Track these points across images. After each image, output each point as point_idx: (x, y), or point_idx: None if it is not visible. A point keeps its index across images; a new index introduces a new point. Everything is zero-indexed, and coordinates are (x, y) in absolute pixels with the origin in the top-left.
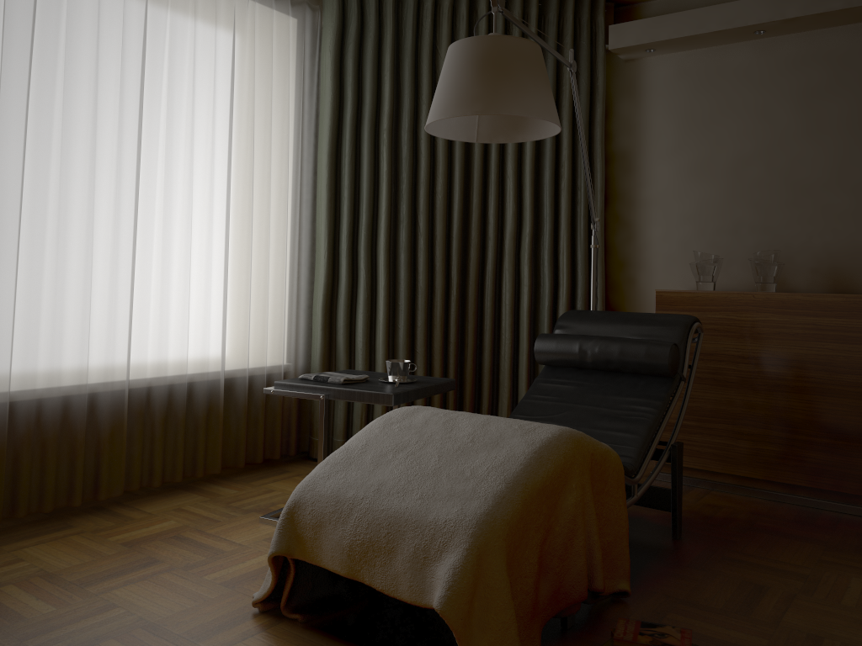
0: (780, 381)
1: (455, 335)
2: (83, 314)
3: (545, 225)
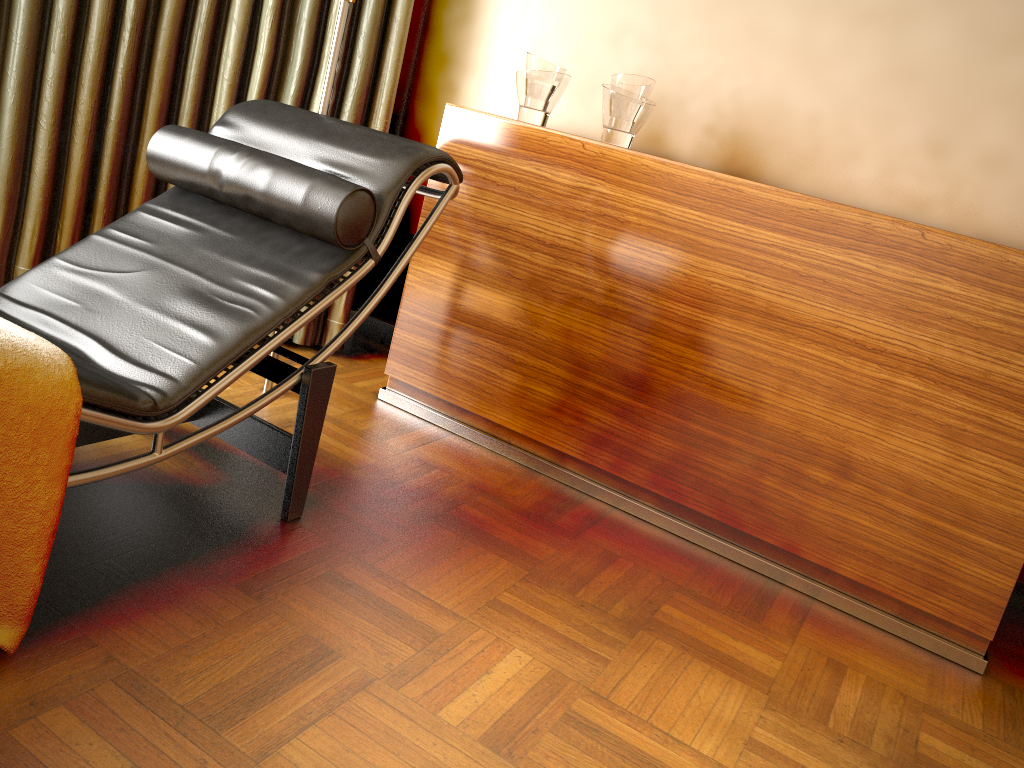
0: (585, 293)
1: (120, 110)
2: None
3: None
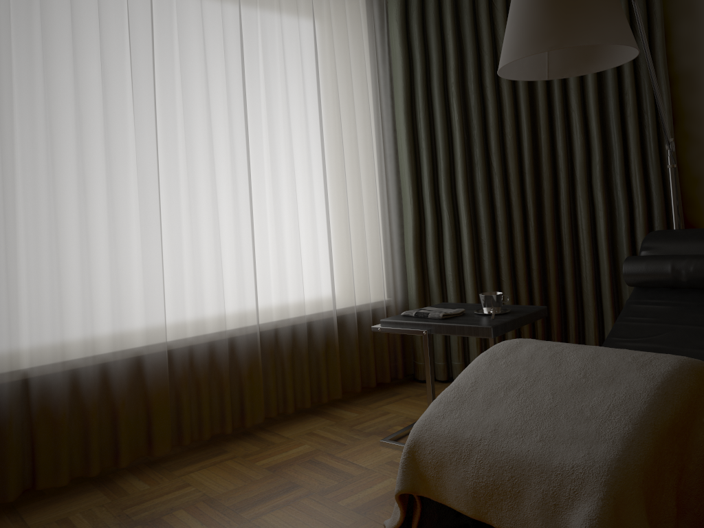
0: None
1: (537, 262)
2: (217, 272)
3: (615, 151)
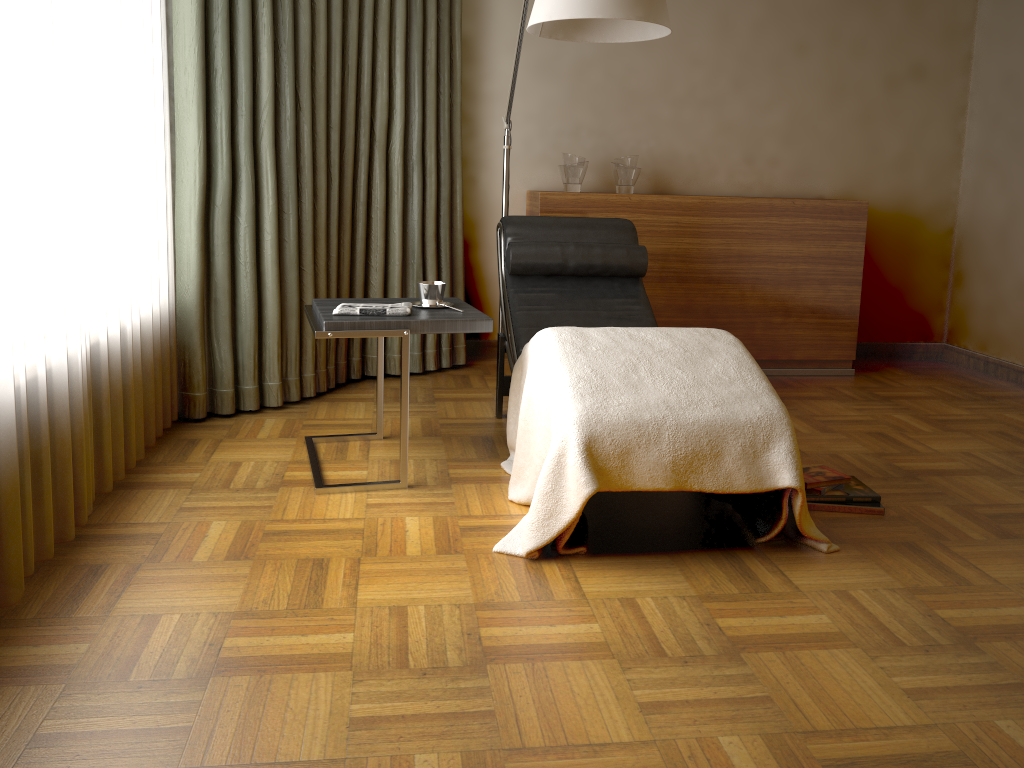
0: (648, 273)
1: (337, 247)
2: (57, 250)
3: (415, 117)
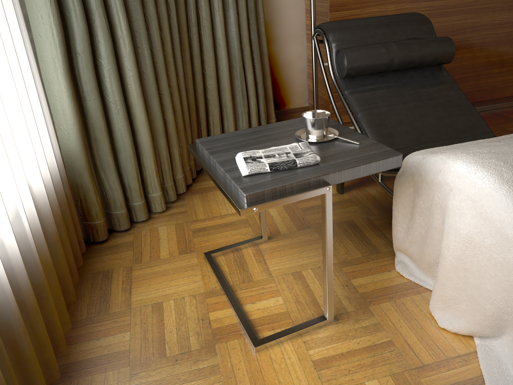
0: None
1: (183, 67)
2: None
3: None
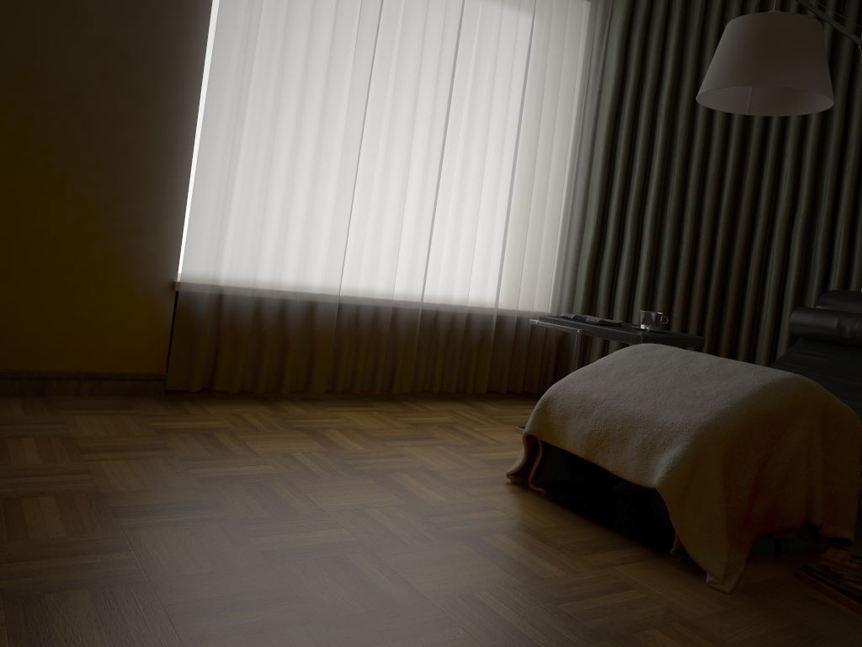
0: None
1: (713, 306)
2: (395, 242)
3: (823, 207)
